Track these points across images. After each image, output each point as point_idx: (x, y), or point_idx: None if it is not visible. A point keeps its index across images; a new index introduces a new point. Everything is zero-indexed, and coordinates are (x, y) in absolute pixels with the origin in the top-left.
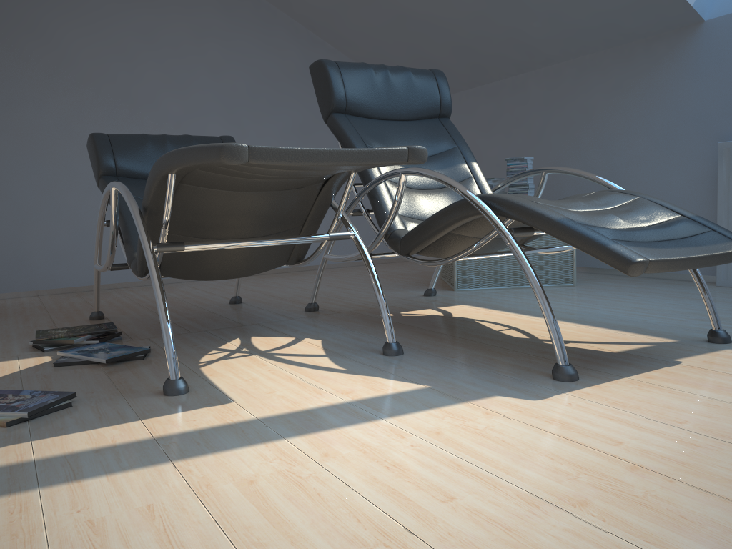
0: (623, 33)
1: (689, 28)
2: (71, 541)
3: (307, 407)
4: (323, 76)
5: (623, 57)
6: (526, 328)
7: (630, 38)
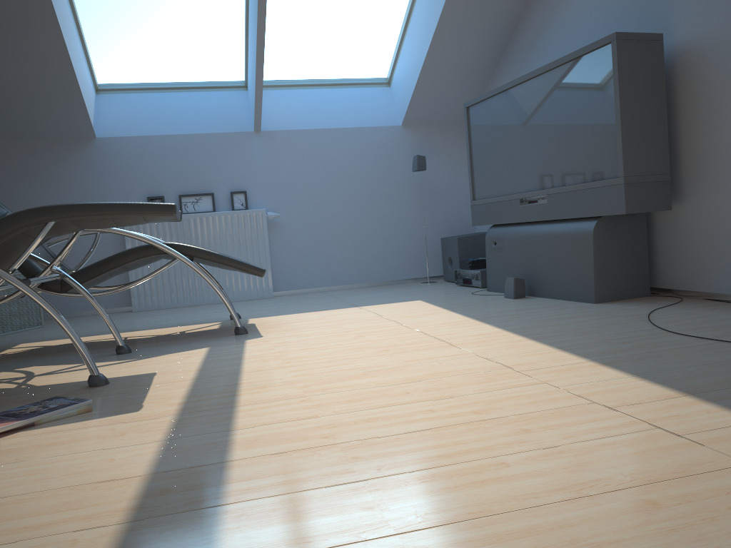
0: (31, 133)
1: (85, 140)
2: (311, 376)
3: (199, 361)
4: None
5: (27, 150)
6: (134, 335)
7: (35, 137)
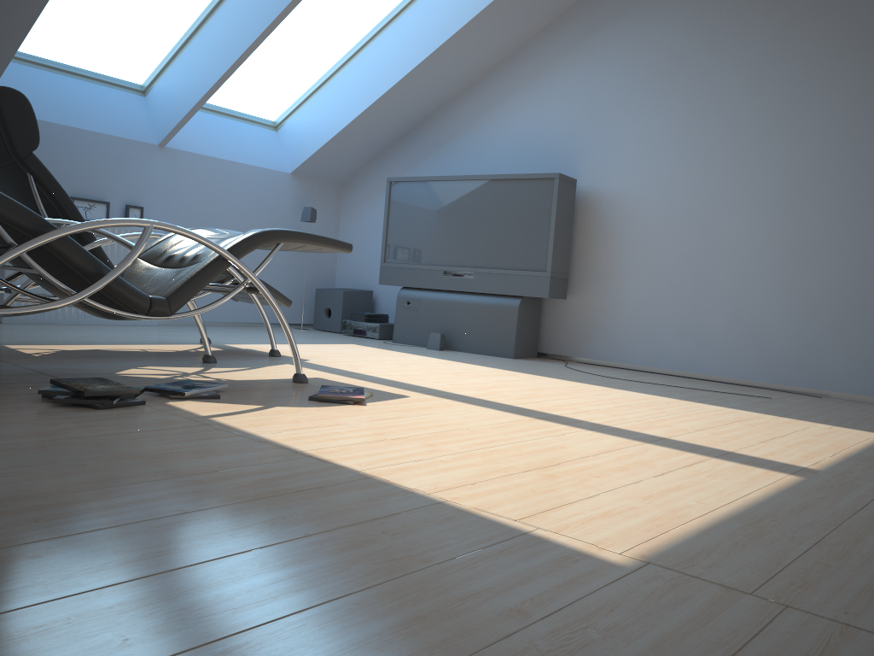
0: None
1: None
2: (461, 385)
3: (325, 372)
4: (28, 112)
5: None
6: (143, 348)
7: None
